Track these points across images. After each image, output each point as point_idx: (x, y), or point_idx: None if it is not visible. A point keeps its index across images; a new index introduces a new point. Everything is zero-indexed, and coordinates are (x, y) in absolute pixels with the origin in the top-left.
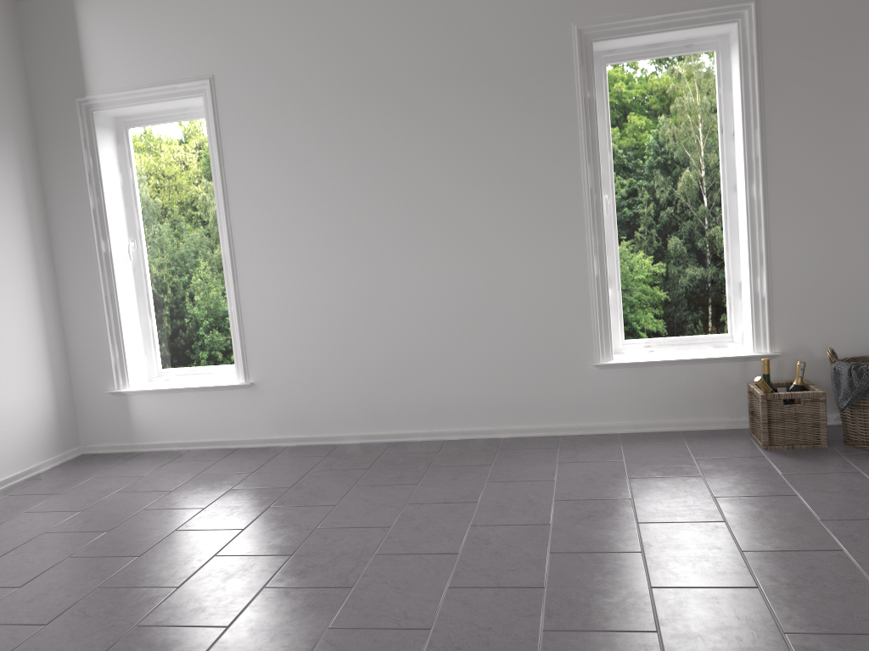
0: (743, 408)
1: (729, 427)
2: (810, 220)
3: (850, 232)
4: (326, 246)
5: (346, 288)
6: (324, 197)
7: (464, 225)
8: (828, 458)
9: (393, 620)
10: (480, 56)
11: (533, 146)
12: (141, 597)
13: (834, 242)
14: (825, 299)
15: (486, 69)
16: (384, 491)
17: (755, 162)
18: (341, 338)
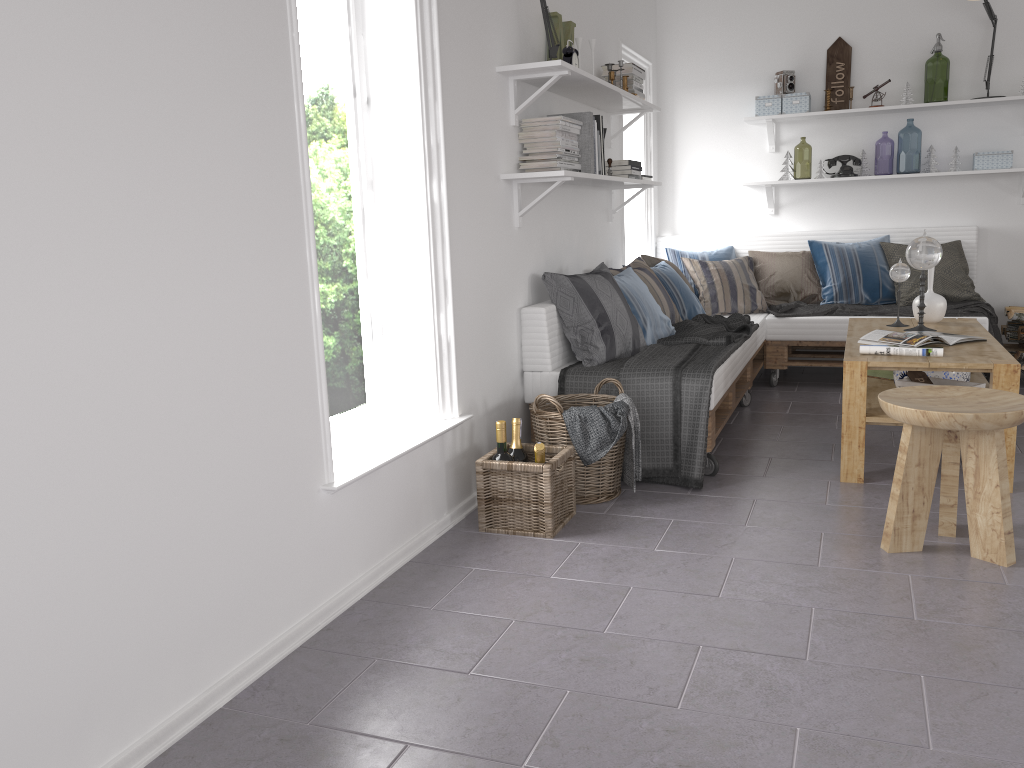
0: (444, 502)
1: (442, 533)
2: (471, 238)
3: (490, 255)
4: None
5: None
6: None
7: (118, 197)
8: (614, 520)
9: None
10: None
11: (230, 33)
12: None
13: (483, 266)
14: (482, 339)
15: None
16: None
17: (437, 149)
18: None
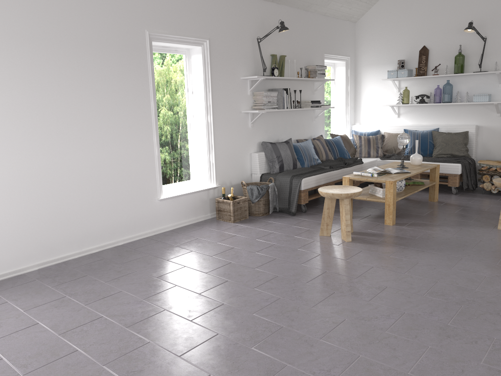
0: (208, 210)
1: (205, 219)
2: (225, 131)
3: (235, 136)
4: (10, 140)
5: (25, 168)
6: (8, 107)
7: (97, 129)
8: (256, 220)
9: (264, 302)
10: (104, 35)
11: (130, 89)
12: (144, 352)
13: (231, 140)
14: (229, 162)
15: (107, 43)
16: (129, 278)
17: (209, 106)
18: (22, 202)
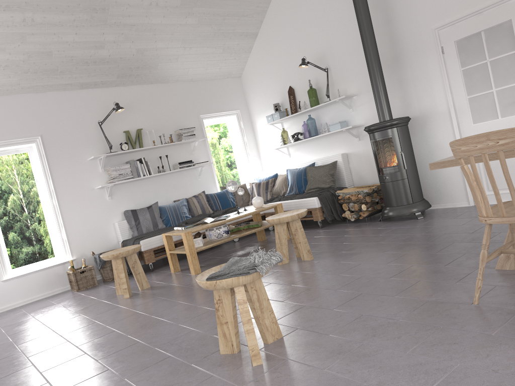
0: (67, 282)
1: (63, 291)
2: (76, 209)
3: (90, 211)
4: None
5: None
6: None
7: None
8: (98, 286)
9: None
10: None
11: None
12: None
13: (86, 215)
14: (87, 236)
15: None
16: None
17: (52, 191)
18: None
